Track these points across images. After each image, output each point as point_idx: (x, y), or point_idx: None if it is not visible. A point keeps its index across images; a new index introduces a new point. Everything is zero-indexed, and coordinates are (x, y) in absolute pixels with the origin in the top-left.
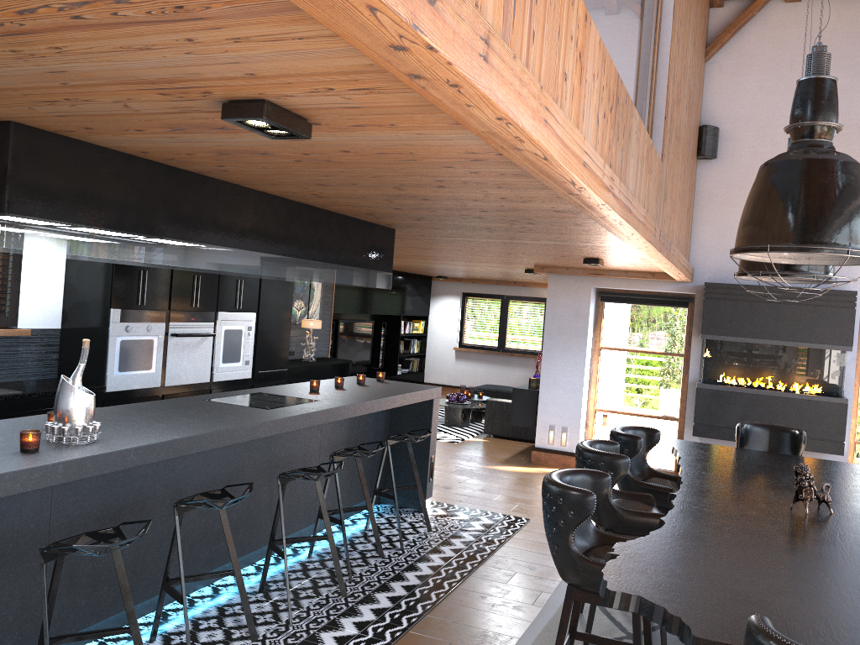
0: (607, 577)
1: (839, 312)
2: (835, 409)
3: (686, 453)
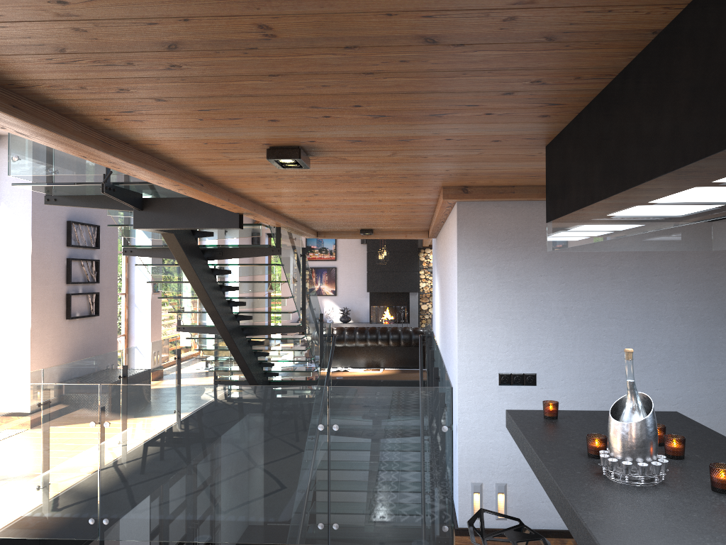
0: None
1: None
2: None
3: None
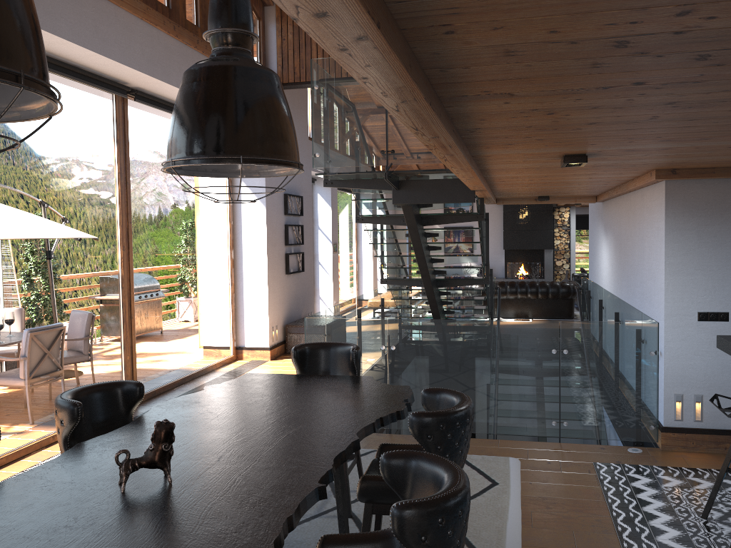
0: (409, 390)
1: None
2: None
3: None
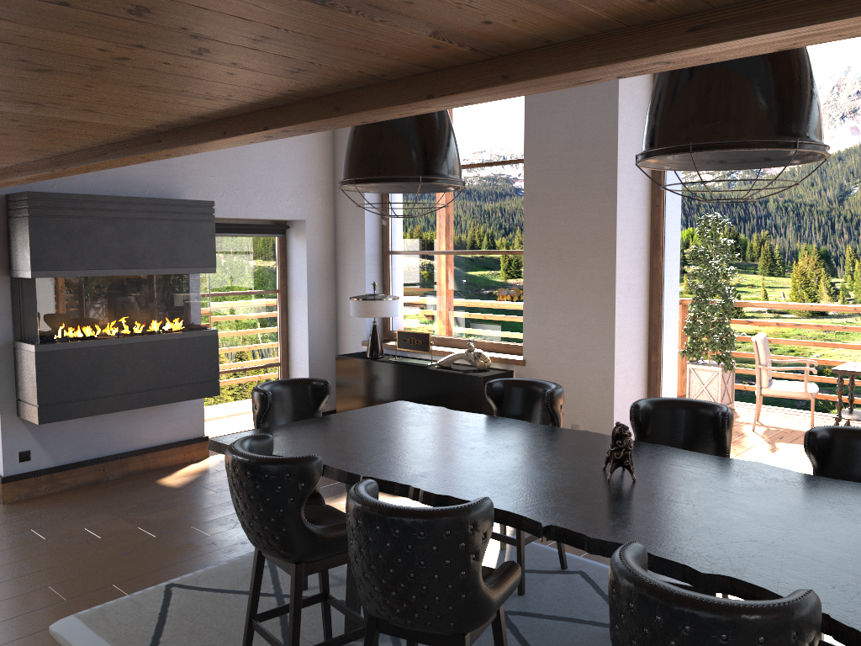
0: None
1: (200, 228)
2: (207, 344)
3: (300, 455)
